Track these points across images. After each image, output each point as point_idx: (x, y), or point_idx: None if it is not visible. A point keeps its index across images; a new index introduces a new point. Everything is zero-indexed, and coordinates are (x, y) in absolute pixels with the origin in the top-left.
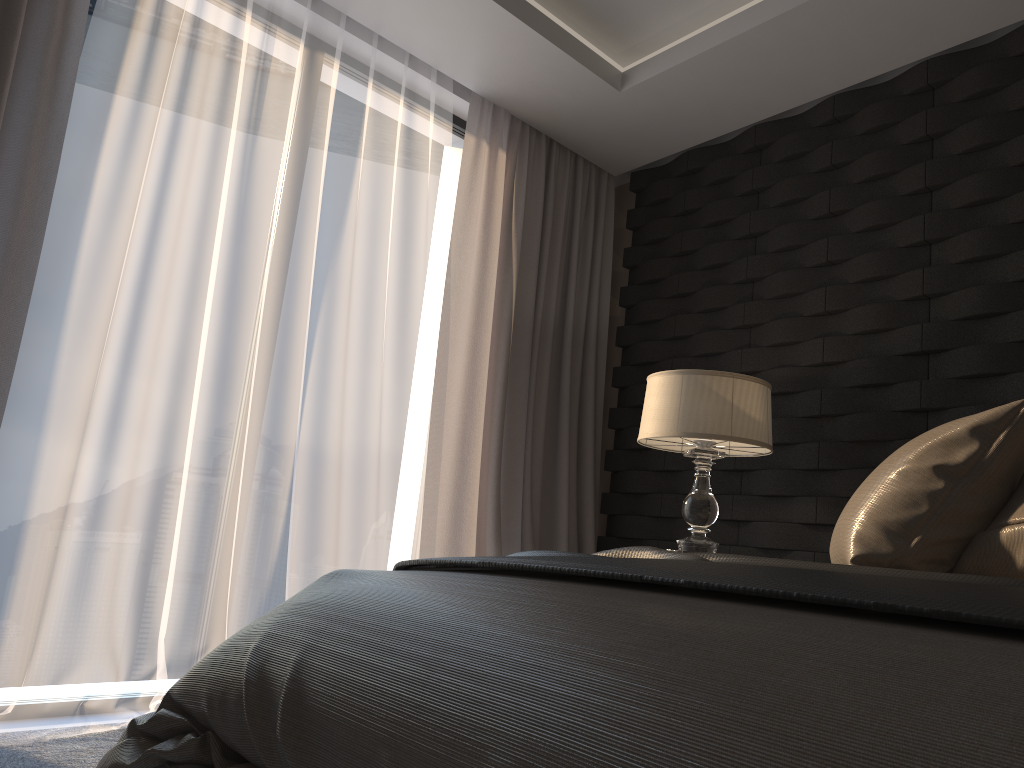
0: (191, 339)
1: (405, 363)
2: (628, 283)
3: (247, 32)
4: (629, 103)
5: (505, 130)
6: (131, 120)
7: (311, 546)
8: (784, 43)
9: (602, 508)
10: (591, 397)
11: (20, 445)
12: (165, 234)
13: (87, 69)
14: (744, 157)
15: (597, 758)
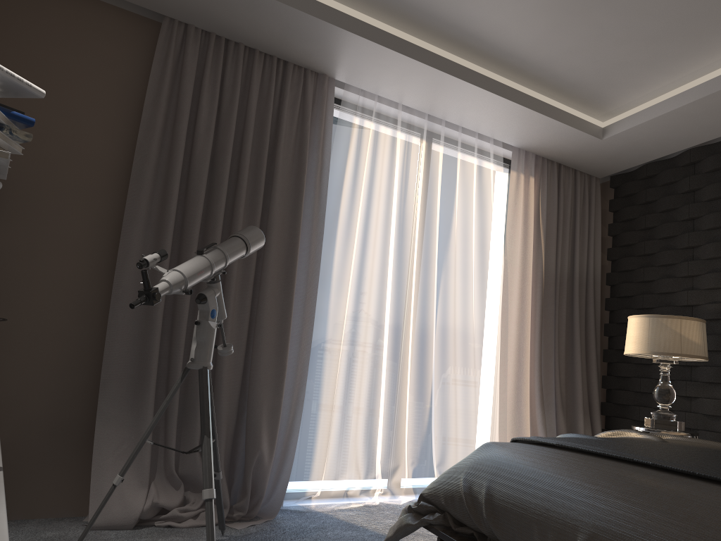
0: (383, 308)
1: (485, 307)
2: (612, 245)
3: (399, 143)
4: (607, 144)
5: (532, 164)
6: (350, 200)
7: (443, 411)
8: (704, 110)
9: (602, 385)
10: (592, 317)
11: (315, 367)
12: (368, 255)
13: (331, 179)
14: (683, 168)
15: (620, 532)
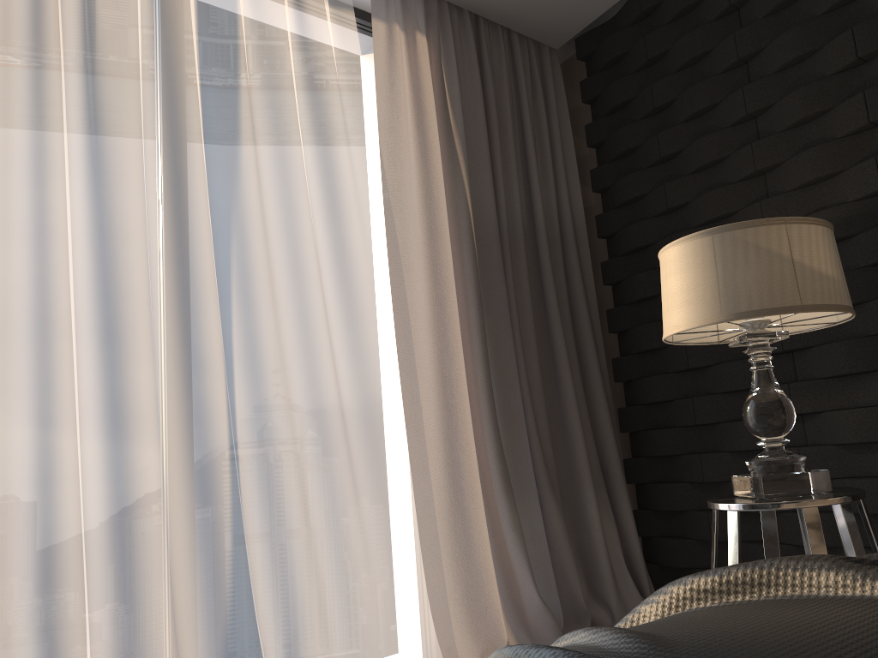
0: (50, 323)
1: (354, 303)
2: (597, 164)
3: None
4: None
5: (419, 10)
6: None
7: (278, 551)
8: None
9: (622, 426)
10: (582, 302)
11: None
12: None
13: None
14: None
15: None
